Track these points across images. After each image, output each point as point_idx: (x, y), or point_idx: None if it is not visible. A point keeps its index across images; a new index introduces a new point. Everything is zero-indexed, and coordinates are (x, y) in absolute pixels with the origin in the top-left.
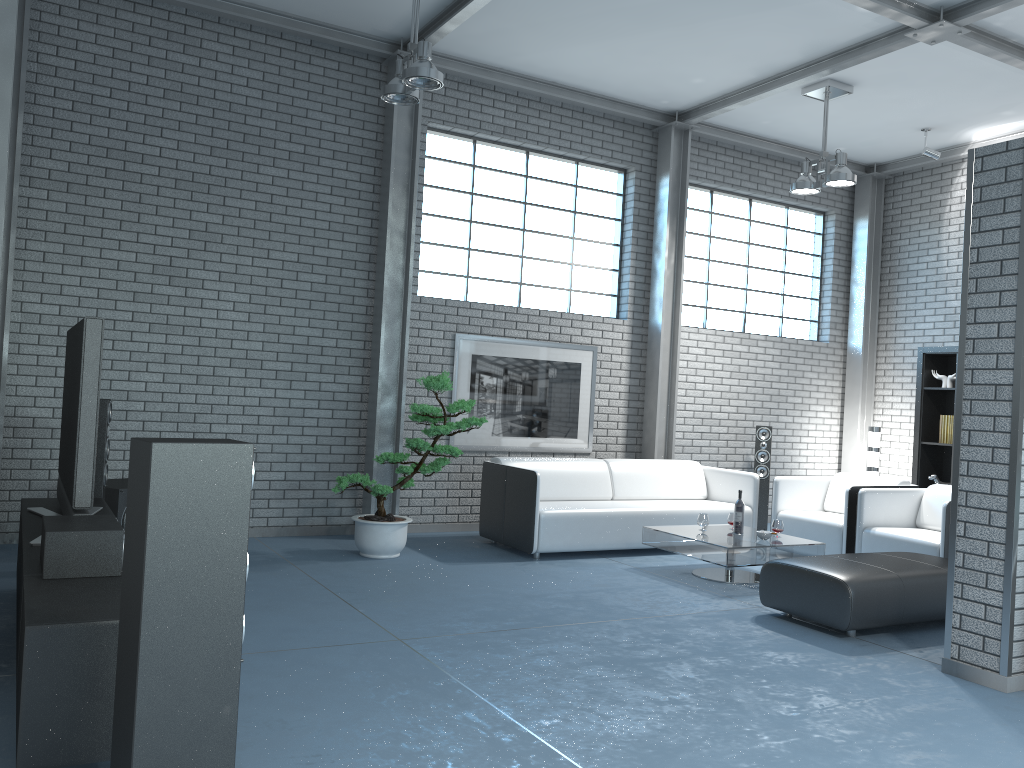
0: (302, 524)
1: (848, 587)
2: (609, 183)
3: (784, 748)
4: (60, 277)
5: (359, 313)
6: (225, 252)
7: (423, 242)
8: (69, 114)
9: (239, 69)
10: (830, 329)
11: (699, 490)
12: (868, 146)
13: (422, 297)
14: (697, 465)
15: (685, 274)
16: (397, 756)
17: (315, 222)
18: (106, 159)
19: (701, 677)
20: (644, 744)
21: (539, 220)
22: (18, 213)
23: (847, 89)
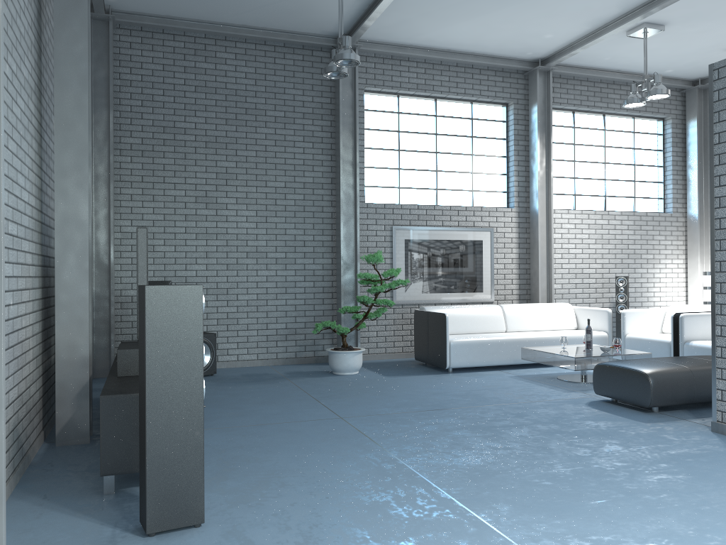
0: (299, 356)
1: (648, 377)
2: (496, 114)
3: (569, 472)
4: (141, 209)
5: (327, 217)
6: (239, 185)
7: (367, 167)
8: (140, 108)
9: (240, 67)
10: (673, 203)
11: (571, 323)
12: (690, 66)
13: (368, 203)
14: (569, 306)
15: (557, 172)
16: (318, 475)
17: (294, 160)
18: (163, 134)
19: (532, 435)
20: (475, 470)
21: (447, 145)
22: (115, 172)
23: (660, 28)
